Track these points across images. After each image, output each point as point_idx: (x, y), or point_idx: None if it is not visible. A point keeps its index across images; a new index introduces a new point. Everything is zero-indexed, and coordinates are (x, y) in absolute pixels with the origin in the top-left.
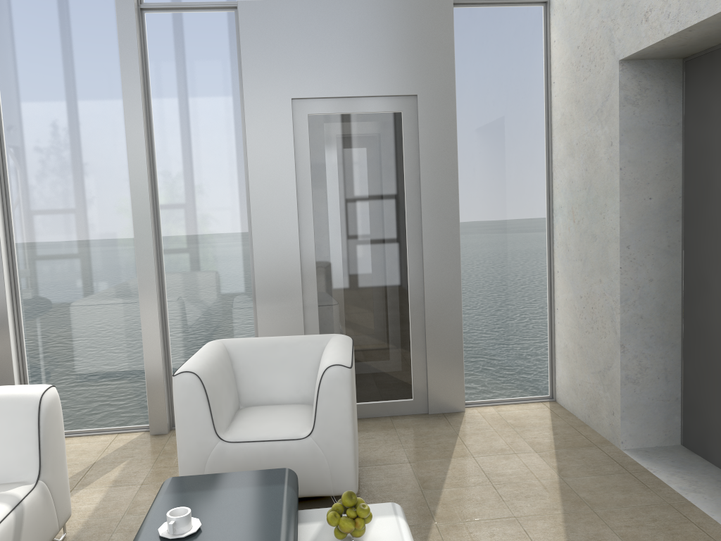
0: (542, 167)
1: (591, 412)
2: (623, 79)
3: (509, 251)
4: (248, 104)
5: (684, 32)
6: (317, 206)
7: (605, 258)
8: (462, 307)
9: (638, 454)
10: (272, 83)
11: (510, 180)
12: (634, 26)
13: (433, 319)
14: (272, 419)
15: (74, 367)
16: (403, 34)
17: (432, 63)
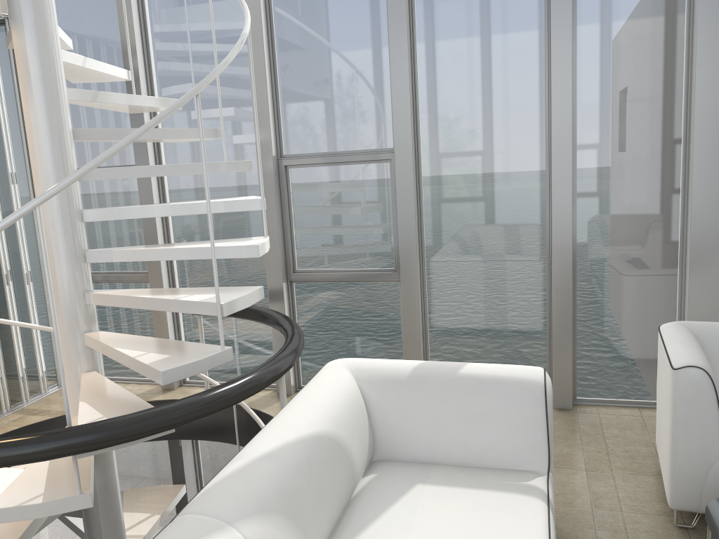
0: None
1: None
2: None
3: None
4: (701, 41)
5: None
6: None
7: None
8: None
9: None
10: None
11: None
12: None
13: None
14: None
15: (473, 330)
16: None
17: None
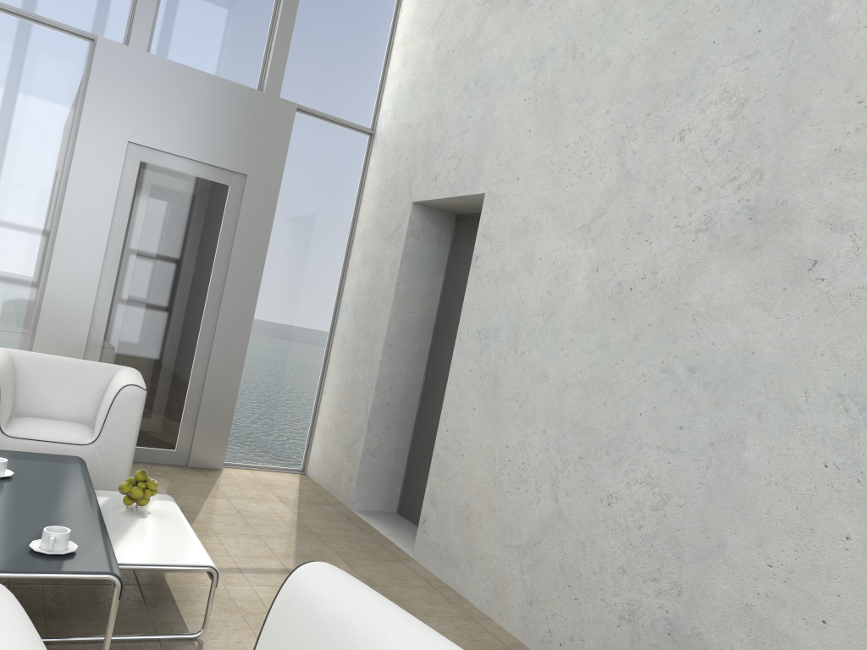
0: (339, 267)
1: (334, 480)
2: (413, 216)
3: (295, 333)
4: (82, 133)
5: (455, 198)
6: (127, 247)
7: (371, 351)
8: (242, 374)
9: (363, 513)
10: (112, 121)
11: (310, 272)
12: (427, 181)
13: (213, 378)
14: (52, 427)
15: None
16: (247, 119)
17: (267, 152)
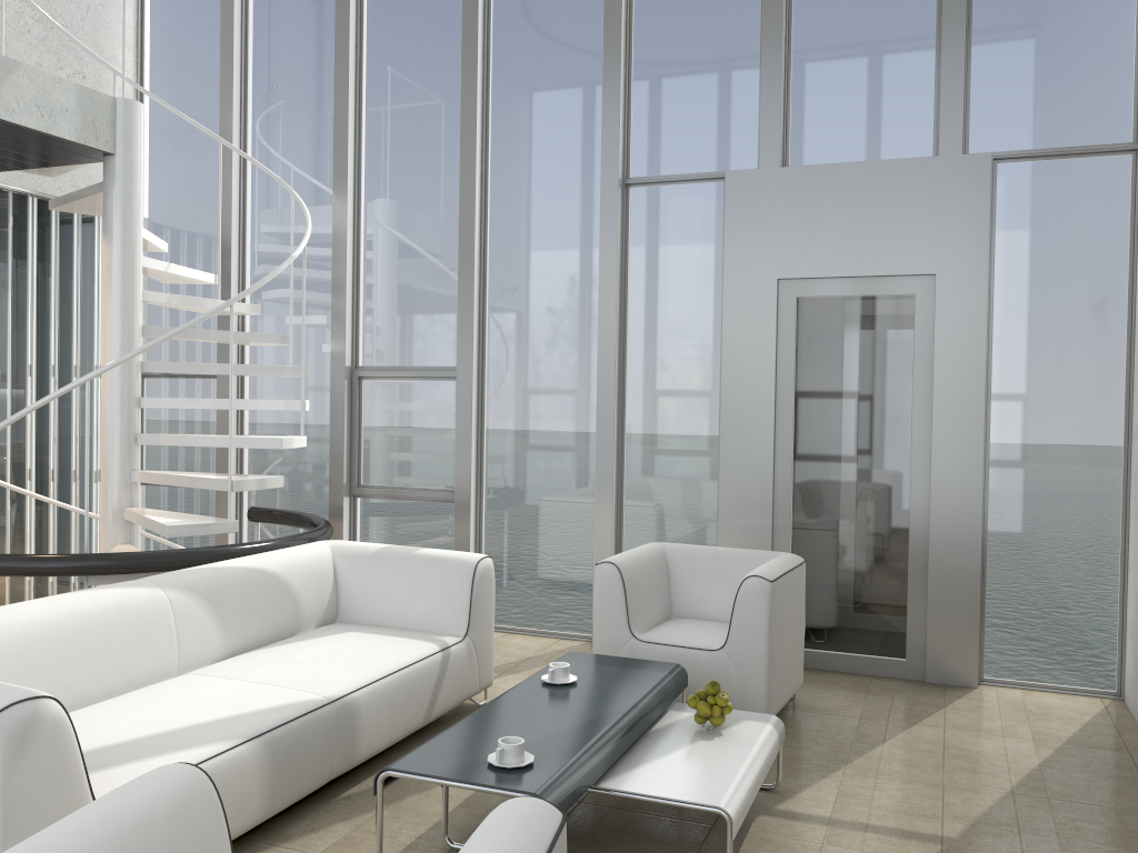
0: (1119, 370)
1: None
2: None
3: (1061, 481)
4: (727, 285)
5: None
6: (799, 405)
7: None
8: (987, 549)
9: None
10: (756, 261)
11: (1069, 386)
12: None
13: (939, 558)
14: (693, 629)
15: (526, 559)
16: (920, 200)
17: (958, 234)
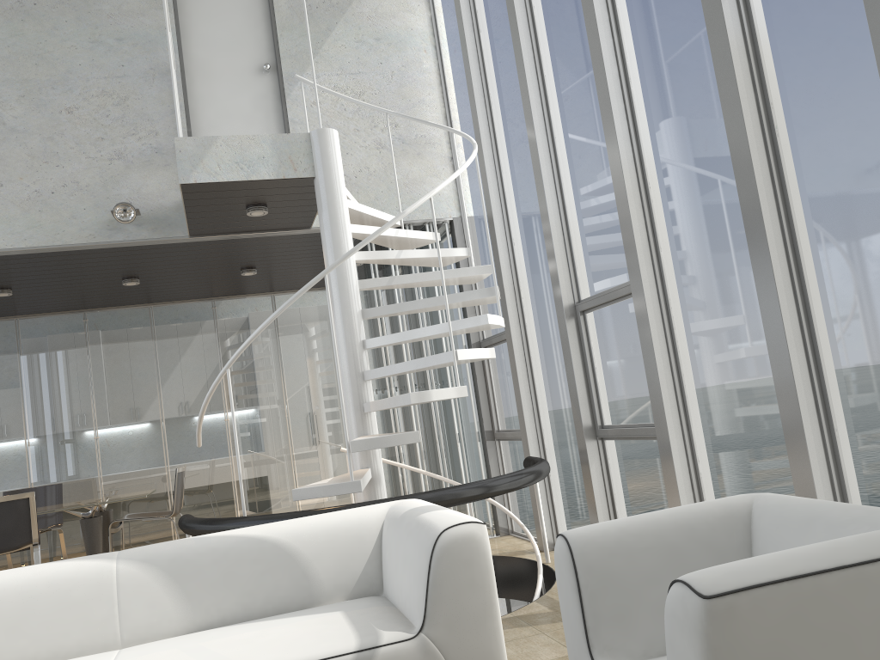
0: None
1: None
2: None
3: None
4: (875, 24)
5: None
6: None
7: None
8: None
9: None
10: None
11: None
12: None
13: None
14: None
15: None
16: None
17: None
